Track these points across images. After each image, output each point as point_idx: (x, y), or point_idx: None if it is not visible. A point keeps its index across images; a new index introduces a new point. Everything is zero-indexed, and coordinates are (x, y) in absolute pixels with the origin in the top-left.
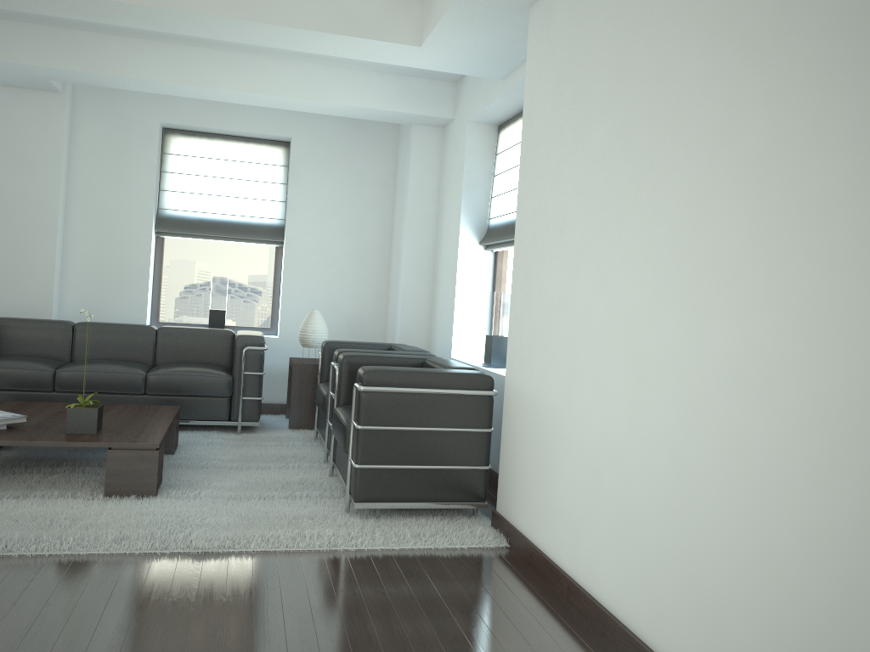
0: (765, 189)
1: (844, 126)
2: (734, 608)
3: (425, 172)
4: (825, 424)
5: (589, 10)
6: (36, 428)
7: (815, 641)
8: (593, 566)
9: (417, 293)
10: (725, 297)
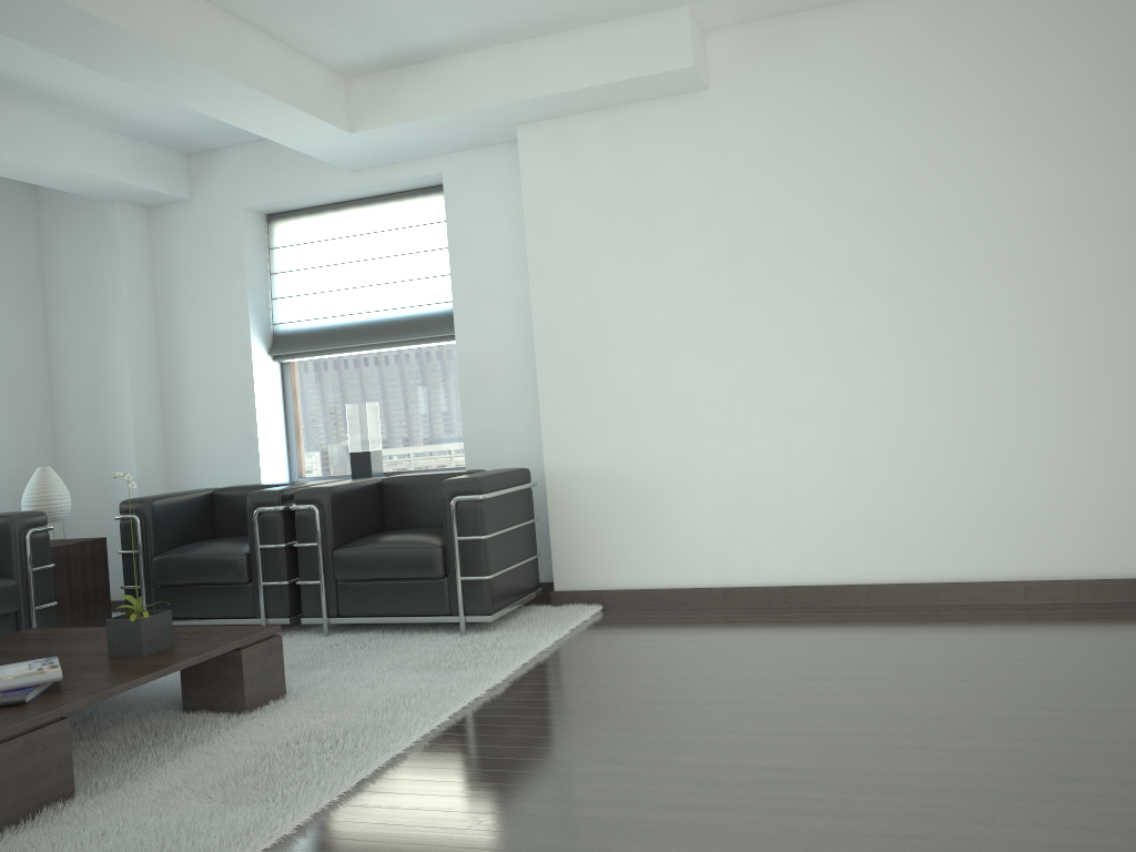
0: (899, 294)
1: (955, 265)
2: (918, 523)
3: (137, 266)
4: (969, 408)
5: (648, 152)
6: (77, 669)
7: (982, 511)
8: (753, 565)
9: (149, 426)
10: (875, 356)
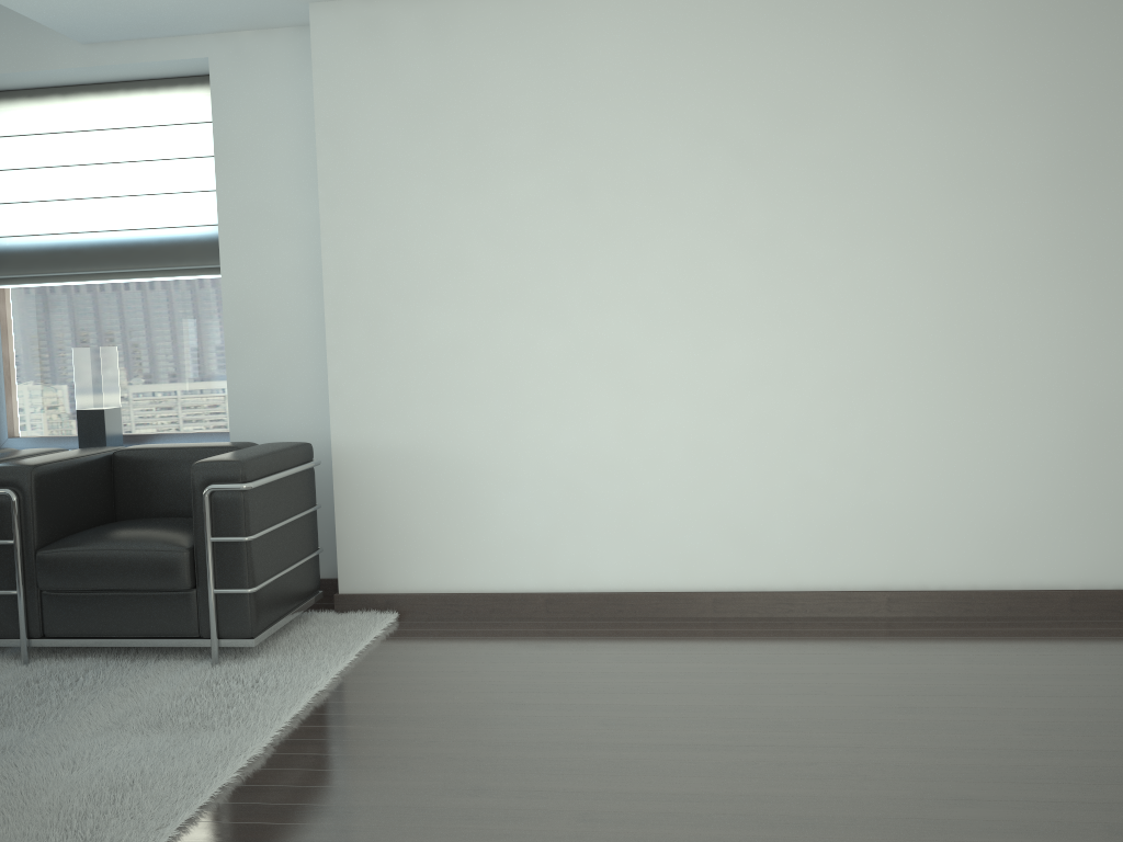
0: (770, 254)
1: (836, 223)
2: (775, 522)
3: None
4: (840, 392)
5: (478, 54)
6: None
7: (847, 511)
8: (584, 567)
9: None
10: (738, 325)
